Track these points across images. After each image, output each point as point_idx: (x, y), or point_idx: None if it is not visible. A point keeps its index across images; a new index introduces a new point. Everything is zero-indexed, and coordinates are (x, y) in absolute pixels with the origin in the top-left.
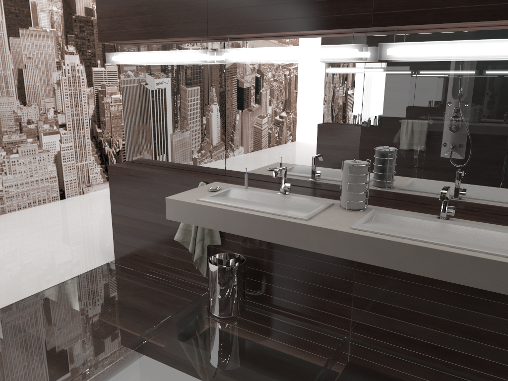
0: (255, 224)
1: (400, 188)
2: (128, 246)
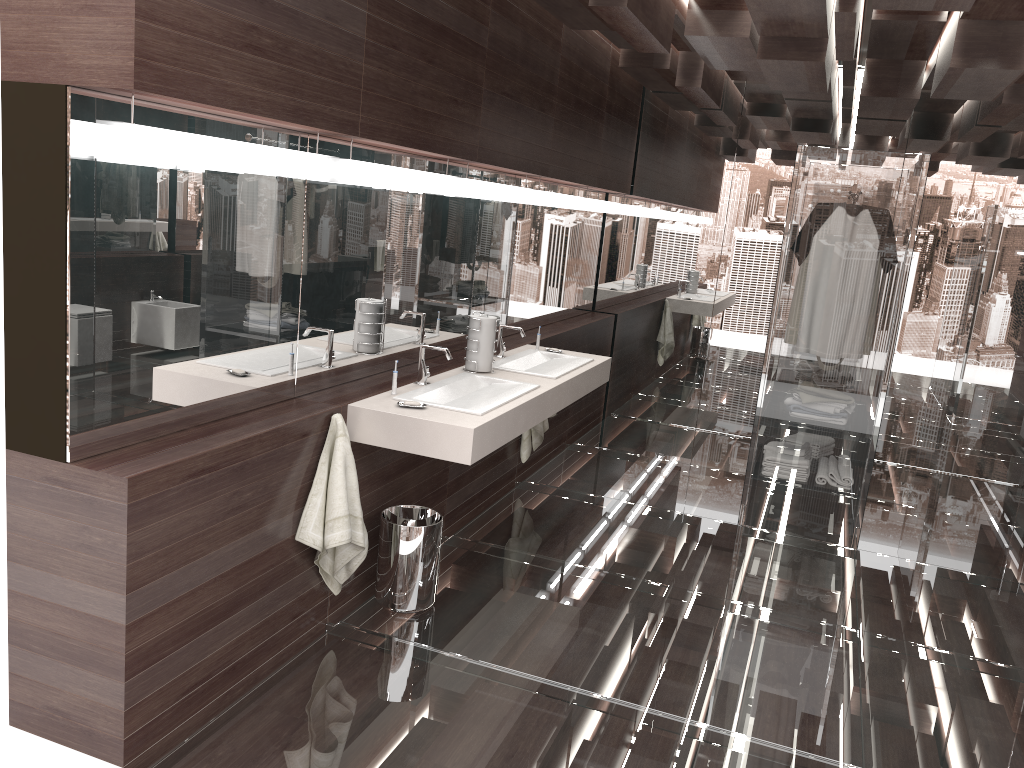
0: (530, 411)
1: (438, 342)
2: (172, 682)
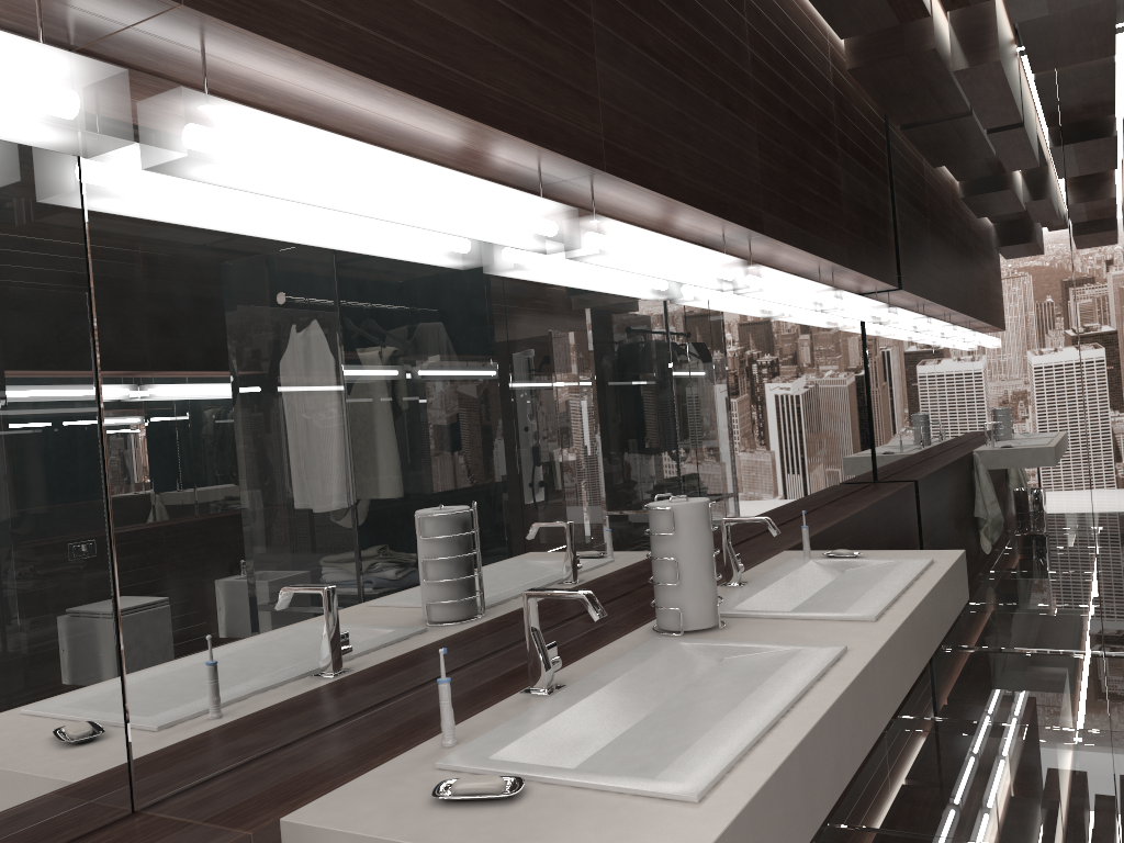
0: (842, 731)
1: (596, 575)
2: None
